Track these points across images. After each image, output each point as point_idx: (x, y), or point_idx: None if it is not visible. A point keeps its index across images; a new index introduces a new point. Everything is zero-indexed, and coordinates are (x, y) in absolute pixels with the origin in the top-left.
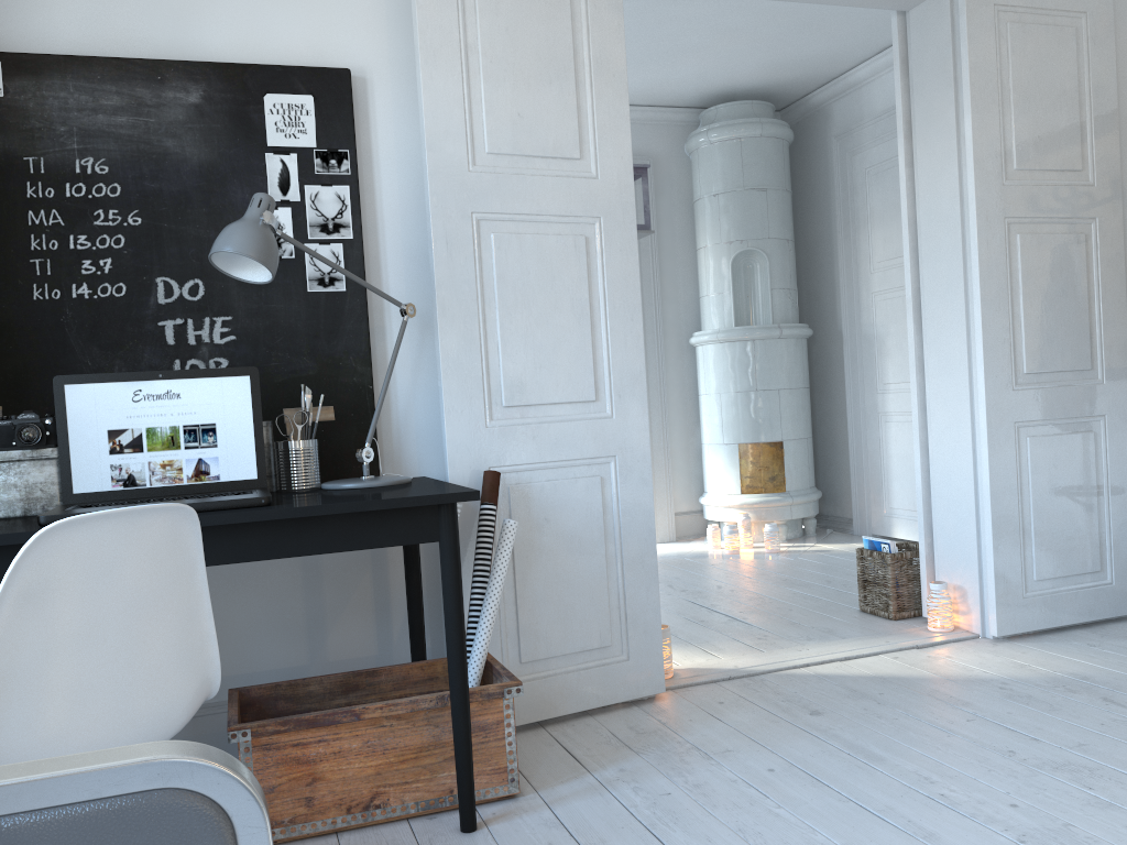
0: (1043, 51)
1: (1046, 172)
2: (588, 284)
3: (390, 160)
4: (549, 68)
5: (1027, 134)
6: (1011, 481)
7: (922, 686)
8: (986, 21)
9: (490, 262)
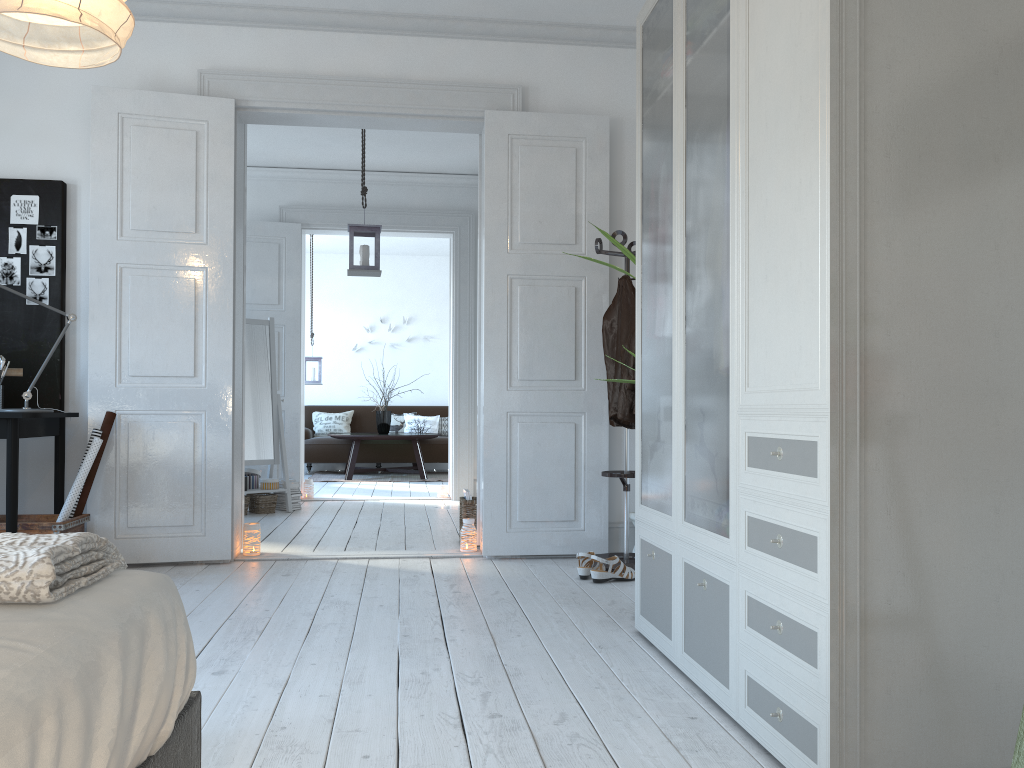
0: (547, 164)
1: (545, 245)
2: (194, 307)
3: (87, 231)
4: (178, 180)
5: (530, 220)
6: (502, 451)
7: (378, 571)
8: (501, 145)
9: (128, 292)
